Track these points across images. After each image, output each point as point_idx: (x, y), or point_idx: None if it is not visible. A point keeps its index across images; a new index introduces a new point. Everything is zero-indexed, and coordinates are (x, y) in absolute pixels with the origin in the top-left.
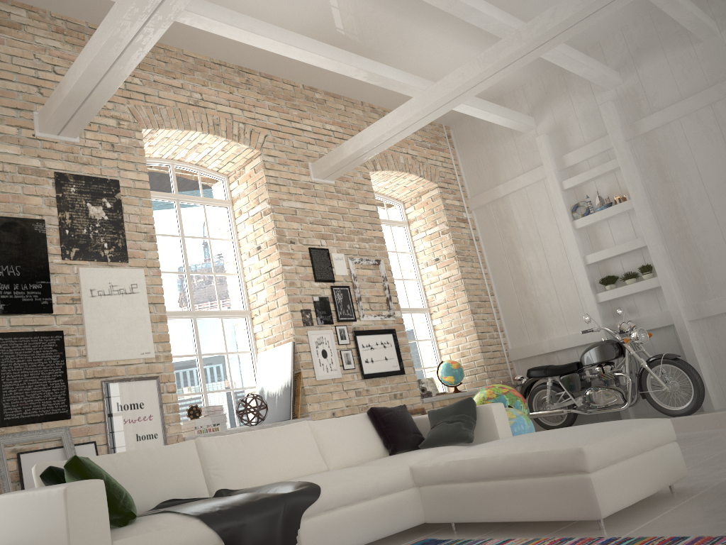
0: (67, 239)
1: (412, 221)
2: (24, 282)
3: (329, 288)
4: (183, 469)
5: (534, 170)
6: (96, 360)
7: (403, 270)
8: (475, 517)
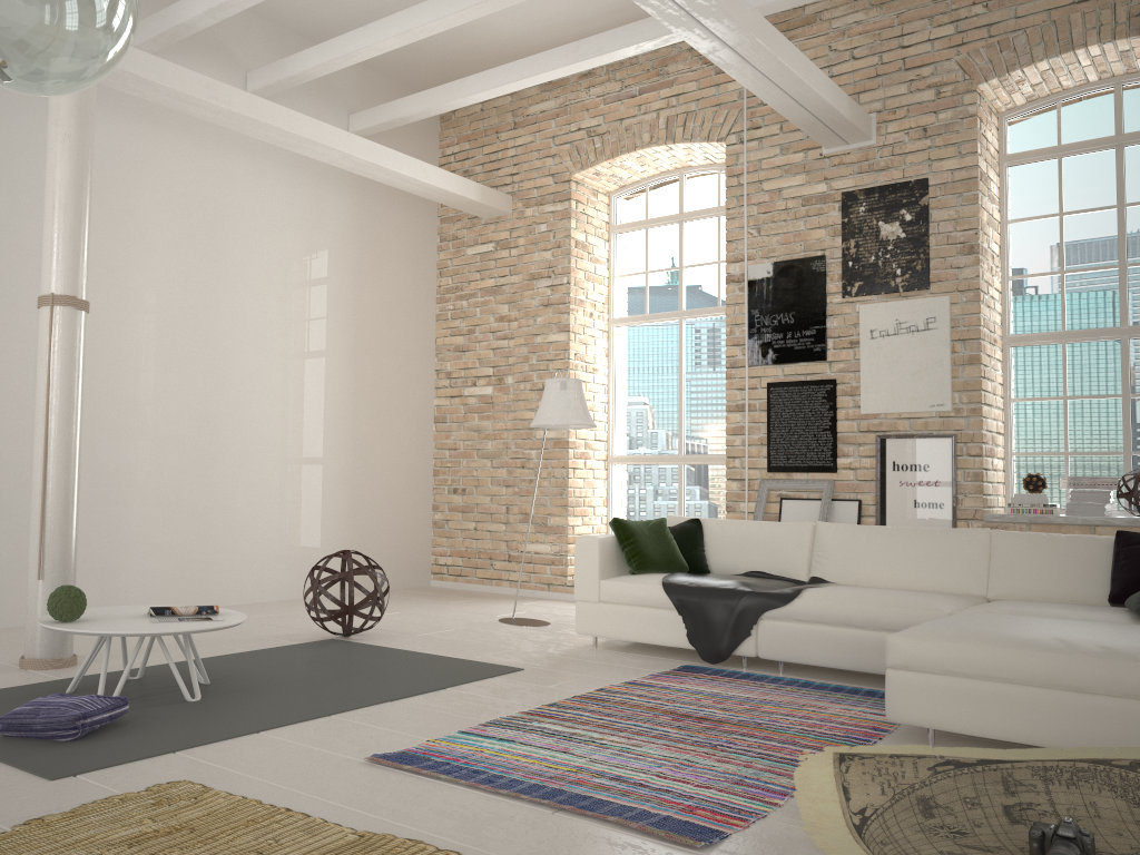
0: (849, 273)
1: None
2: (797, 329)
3: None
4: (782, 548)
5: None
6: (869, 412)
7: None
8: None
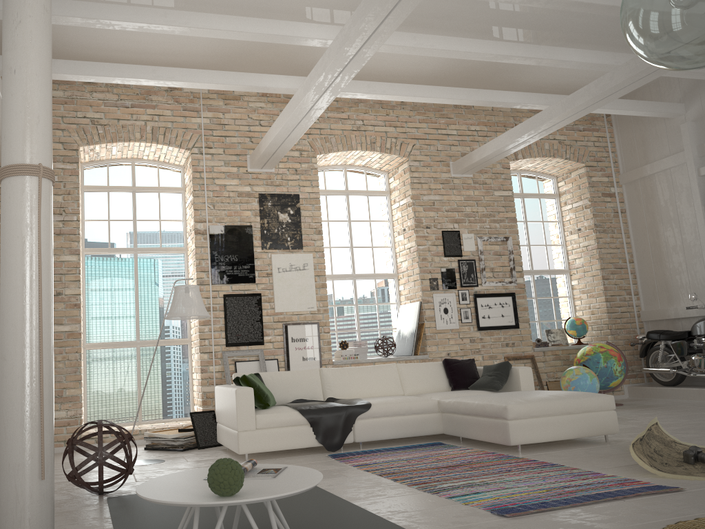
0: (265, 236)
1: (562, 193)
2: (239, 265)
3: (456, 261)
4: (309, 384)
5: (678, 154)
6: (280, 311)
7: (547, 237)
8: (462, 434)
